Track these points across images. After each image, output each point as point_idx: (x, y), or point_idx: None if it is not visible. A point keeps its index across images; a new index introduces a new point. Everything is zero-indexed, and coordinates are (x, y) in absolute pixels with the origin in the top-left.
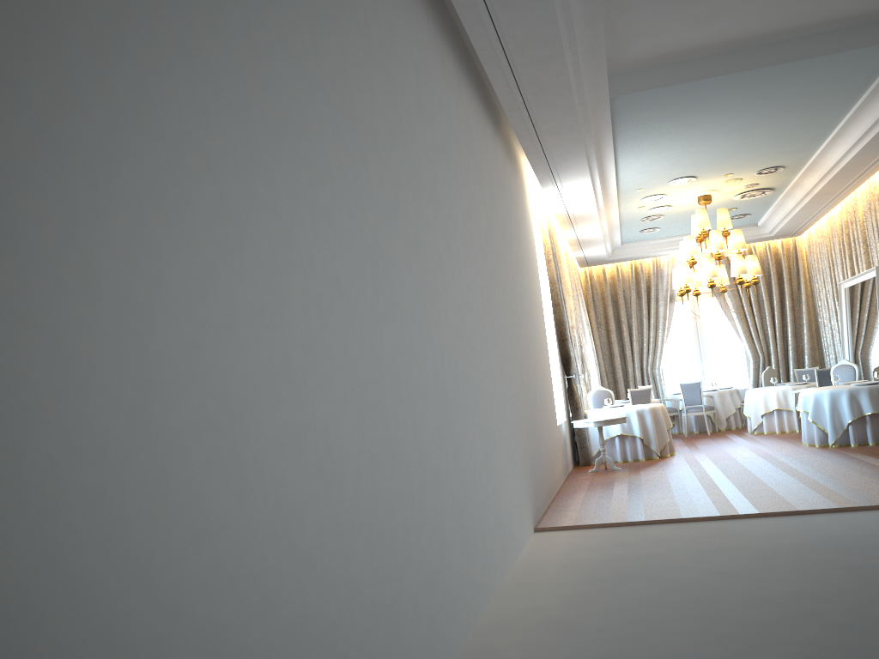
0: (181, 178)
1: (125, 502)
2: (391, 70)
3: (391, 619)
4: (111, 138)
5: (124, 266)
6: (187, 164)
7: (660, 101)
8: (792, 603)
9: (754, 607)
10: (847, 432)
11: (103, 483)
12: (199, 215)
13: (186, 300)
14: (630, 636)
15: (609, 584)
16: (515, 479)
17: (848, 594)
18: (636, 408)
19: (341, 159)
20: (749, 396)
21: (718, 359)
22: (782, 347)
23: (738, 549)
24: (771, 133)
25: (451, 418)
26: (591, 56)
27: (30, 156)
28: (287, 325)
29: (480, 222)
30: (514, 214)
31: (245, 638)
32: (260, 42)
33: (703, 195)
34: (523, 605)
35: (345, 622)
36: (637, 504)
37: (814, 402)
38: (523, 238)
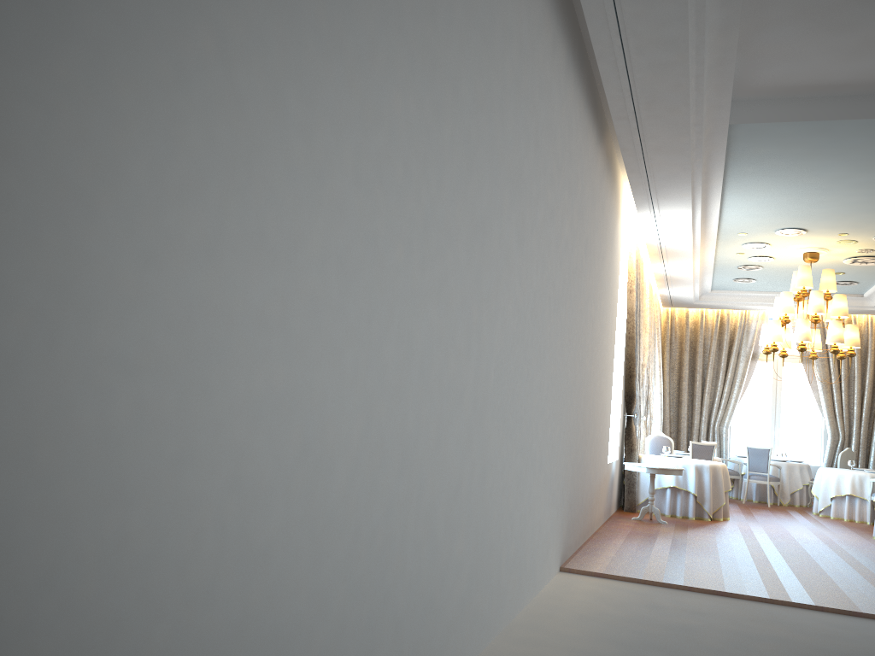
0: (180, 52)
1: None
2: (491, 33)
3: (362, 642)
4: None
5: (63, 131)
6: (193, 39)
7: (784, 138)
8: None
9: None
10: None
11: None
12: (197, 106)
13: (153, 202)
14: None
15: (629, 650)
16: (548, 510)
17: None
18: (695, 463)
19: (408, 106)
20: (821, 474)
21: (793, 429)
22: (866, 431)
23: (785, 642)
24: None
25: (486, 428)
26: (718, 72)
27: None
28: (294, 271)
29: (562, 228)
30: (602, 232)
31: (146, 638)
32: None
33: (810, 251)
34: (527, 652)
35: (299, 637)
36: (677, 566)
37: None
38: (607, 259)
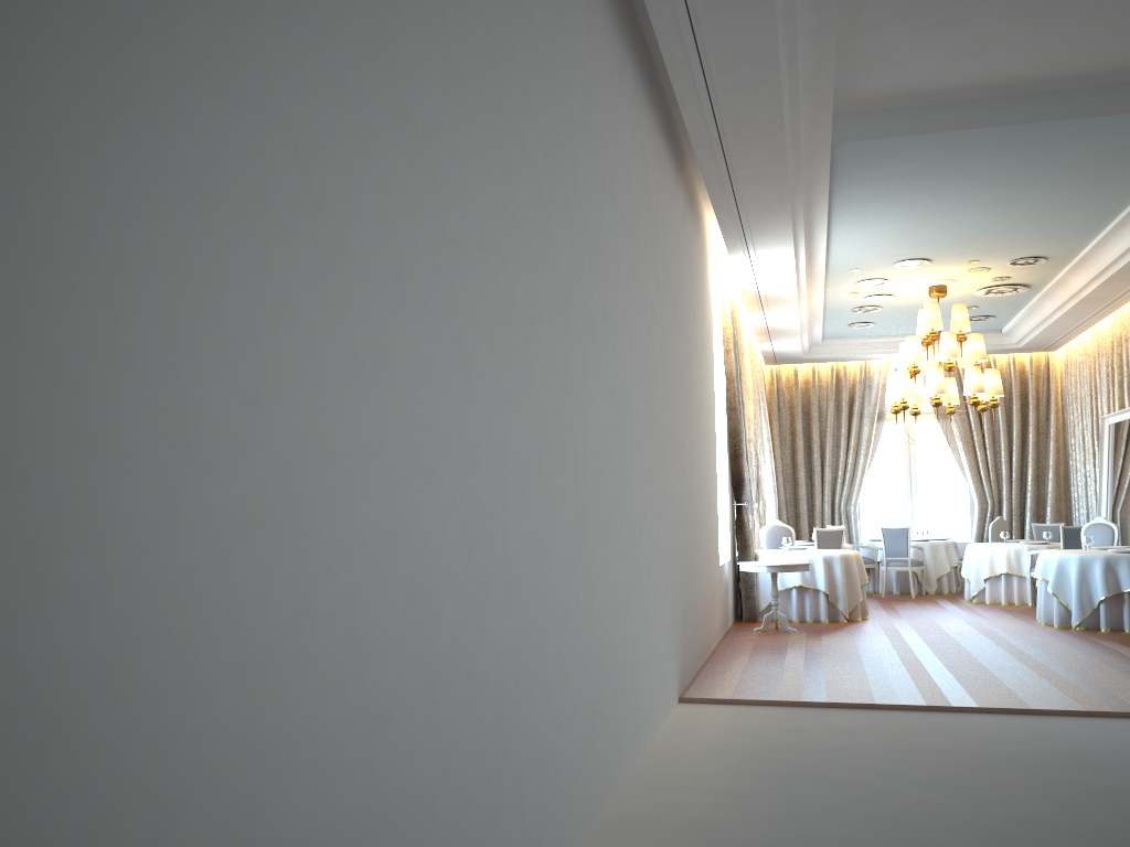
0: (260, 166)
1: (135, 610)
2: (554, 71)
3: (485, 805)
4: (166, 94)
5: (166, 276)
6: (270, 148)
7: (897, 155)
8: (1022, 834)
9: (970, 835)
10: (1097, 612)
11: (105, 580)
12: (280, 222)
13: (250, 336)
14: None
15: (775, 783)
16: (661, 630)
17: (1098, 829)
18: (823, 554)
19: (478, 176)
20: (971, 552)
21: (932, 500)
22: (1018, 494)
23: (950, 753)
24: (1035, 211)
25: (587, 541)
26: (815, 85)
27: (46, 100)
28: (385, 389)
29: (647, 288)
30: (691, 285)
31: (285, 817)
32: (386, 0)
33: (936, 285)
34: (659, 799)
35: (424, 804)
36: (816, 680)
37: (1057, 568)
38: (698, 316)
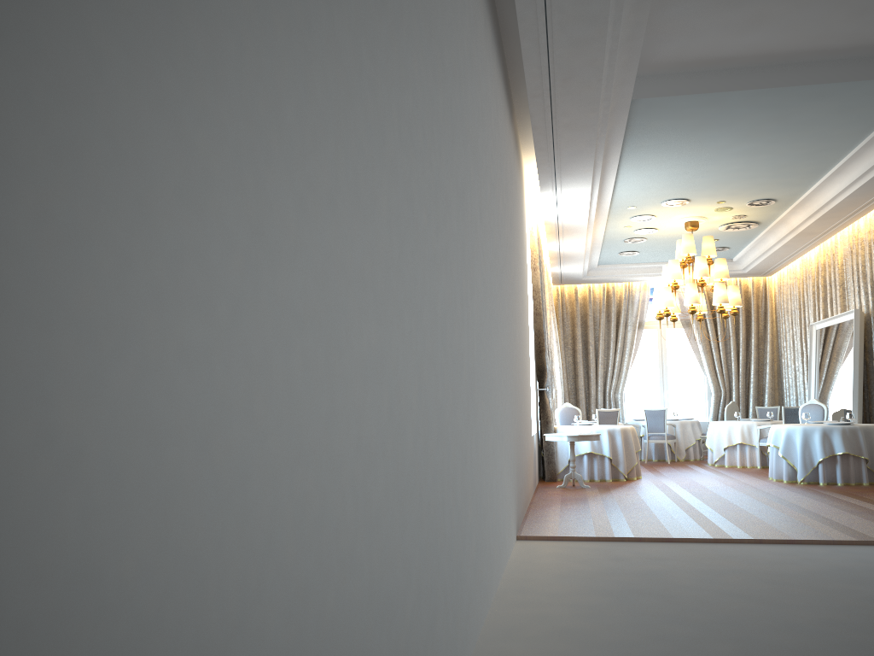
0: None
1: (229, 383)
2: (456, 4)
3: (429, 609)
4: None
5: (248, 64)
6: None
7: (679, 110)
8: (828, 631)
9: (788, 633)
10: (816, 471)
11: (209, 347)
12: (316, 50)
13: (300, 147)
14: (661, 653)
15: (617, 598)
16: (508, 480)
17: None
18: (607, 428)
19: (420, 69)
20: (713, 427)
21: (673, 392)
22: (744, 384)
23: (745, 573)
24: (774, 161)
25: (475, 397)
26: (627, 47)
27: None
28: (375, 230)
29: (499, 204)
30: (517, 210)
31: (323, 604)
32: None
33: (691, 221)
34: (528, 612)
35: (399, 604)
36: (620, 521)
37: (786, 437)
38: (521, 237)
